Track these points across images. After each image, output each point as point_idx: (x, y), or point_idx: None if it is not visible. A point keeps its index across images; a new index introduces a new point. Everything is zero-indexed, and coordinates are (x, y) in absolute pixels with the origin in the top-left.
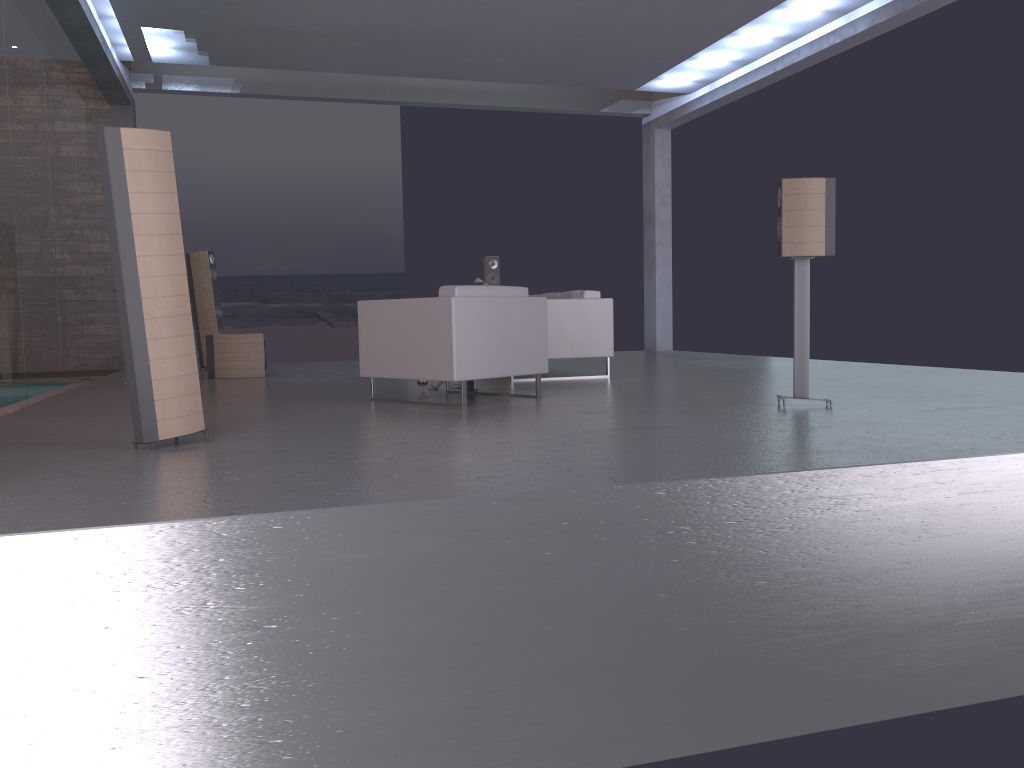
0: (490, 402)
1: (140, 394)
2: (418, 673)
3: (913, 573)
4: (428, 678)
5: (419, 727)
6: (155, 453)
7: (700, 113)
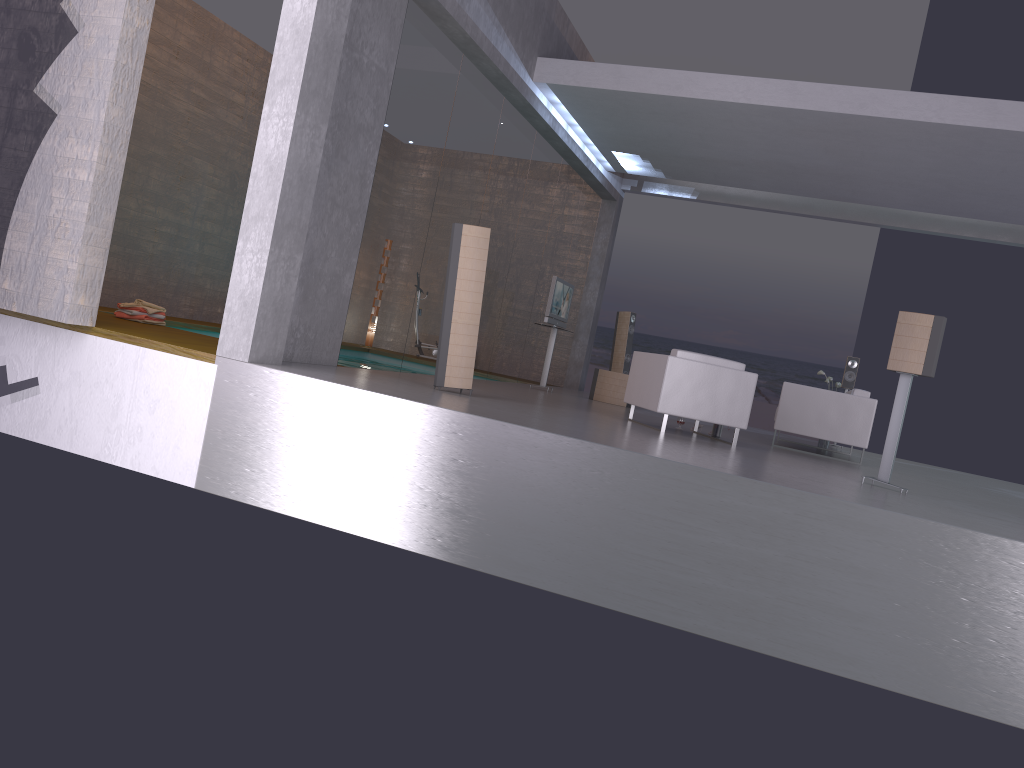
0: (689, 436)
1: (440, 360)
2: (452, 495)
3: (748, 552)
4: (455, 500)
5: (446, 521)
6: (435, 390)
7: None
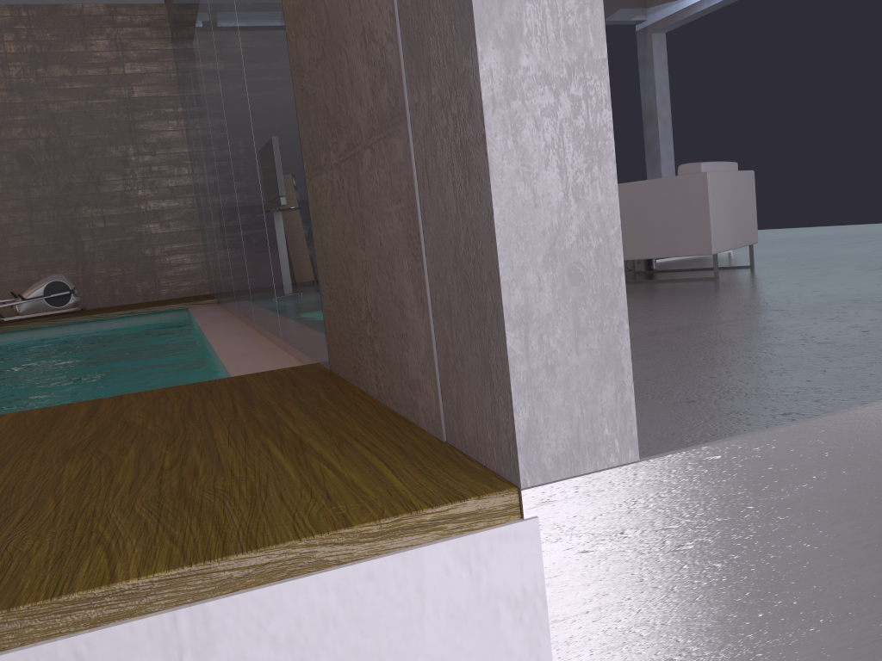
0: (725, 274)
1: None
2: None
3: None
4: None
5: None
6: None
7: (703, 13)
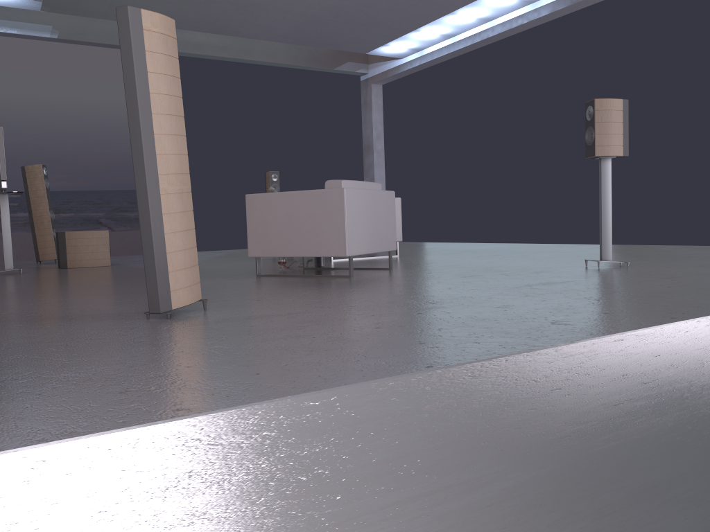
0: (363, 273)
1: (158, 266)
2: (566, 504)
3: None
4: (573, 508)
5: None
6: (179, 321)
7: (408, 73)
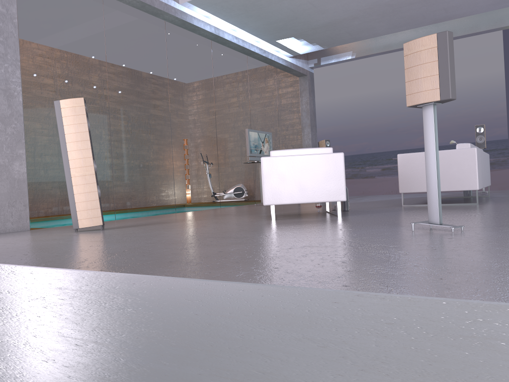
0: (299, 218)
1: (70, 208)
2: None
3: (173, 374)
4: None
5: None
6: (67, 233)
7: None
